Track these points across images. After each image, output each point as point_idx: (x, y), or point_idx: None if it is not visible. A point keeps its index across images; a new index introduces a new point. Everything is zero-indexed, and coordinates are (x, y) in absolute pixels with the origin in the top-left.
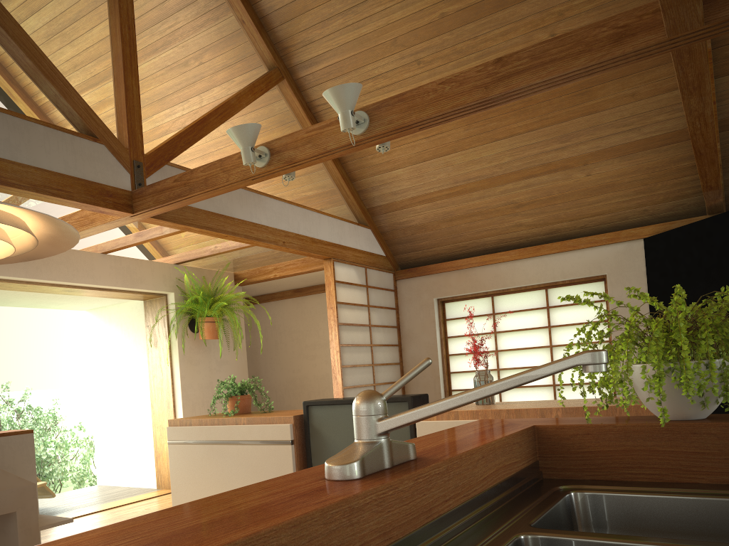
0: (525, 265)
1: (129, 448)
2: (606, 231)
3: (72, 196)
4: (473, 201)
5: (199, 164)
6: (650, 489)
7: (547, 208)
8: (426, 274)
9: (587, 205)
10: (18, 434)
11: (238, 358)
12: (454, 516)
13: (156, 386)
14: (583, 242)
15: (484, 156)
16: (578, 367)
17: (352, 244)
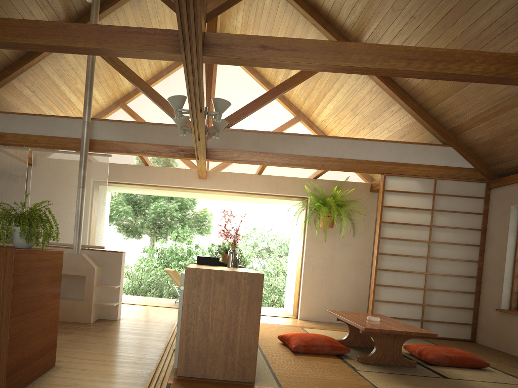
0: None
1: (291, 289)
2: None
3: (161, 153)
4: None
5: (256, 124)
6: None
7: None
8: (507, 183)
9: None
10: (116, 252)
11: (363, 243)
12: None
13: (299, 253)
14: None
15: None
16: None
17: (416, 161)
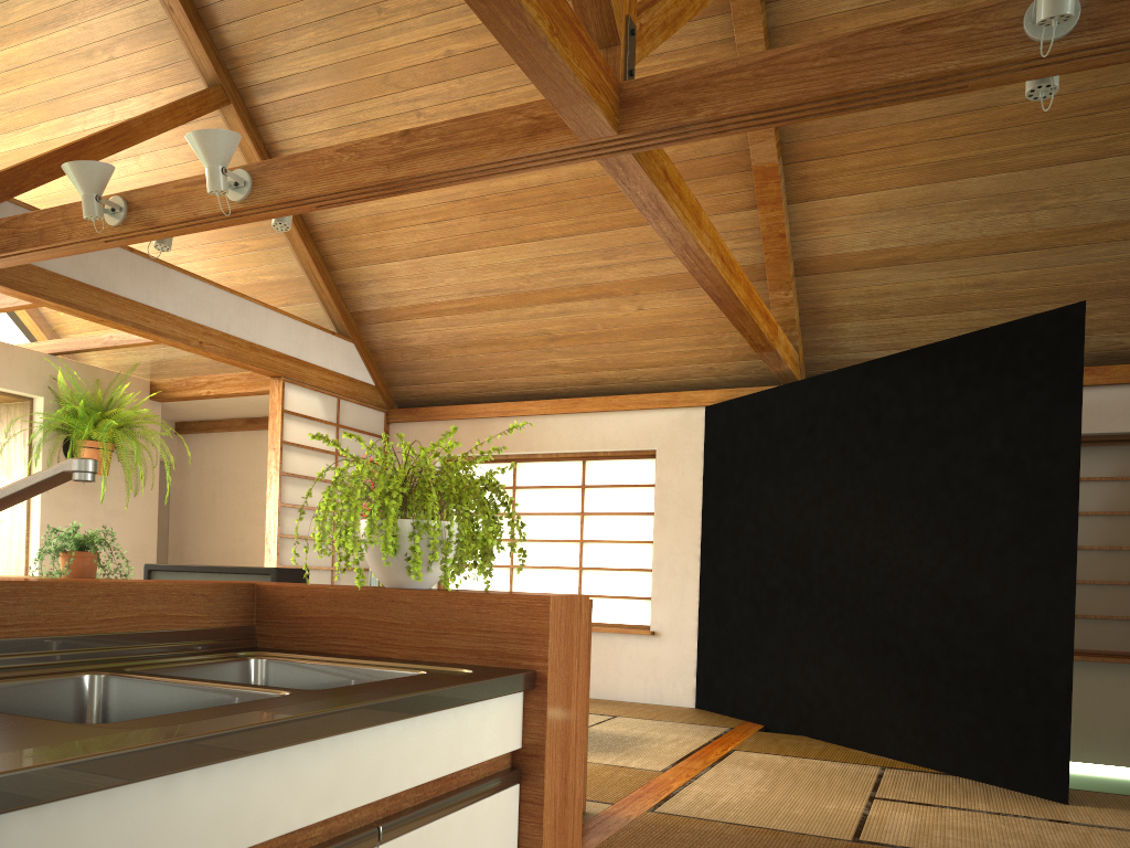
0: (558, 423)
1: None
2: (665, 390)
3: None
4: (493, 323)
5: None
6: (332, 659)
7: (590, 348)
8: (429, 419)
9: (640, 351)
10: None
11: (143, 510)
12: (19, 646)
13: (3, 536)
14: (632, 401)
15: (507, 261)
16: (318, 519)
17: (319, 361)
